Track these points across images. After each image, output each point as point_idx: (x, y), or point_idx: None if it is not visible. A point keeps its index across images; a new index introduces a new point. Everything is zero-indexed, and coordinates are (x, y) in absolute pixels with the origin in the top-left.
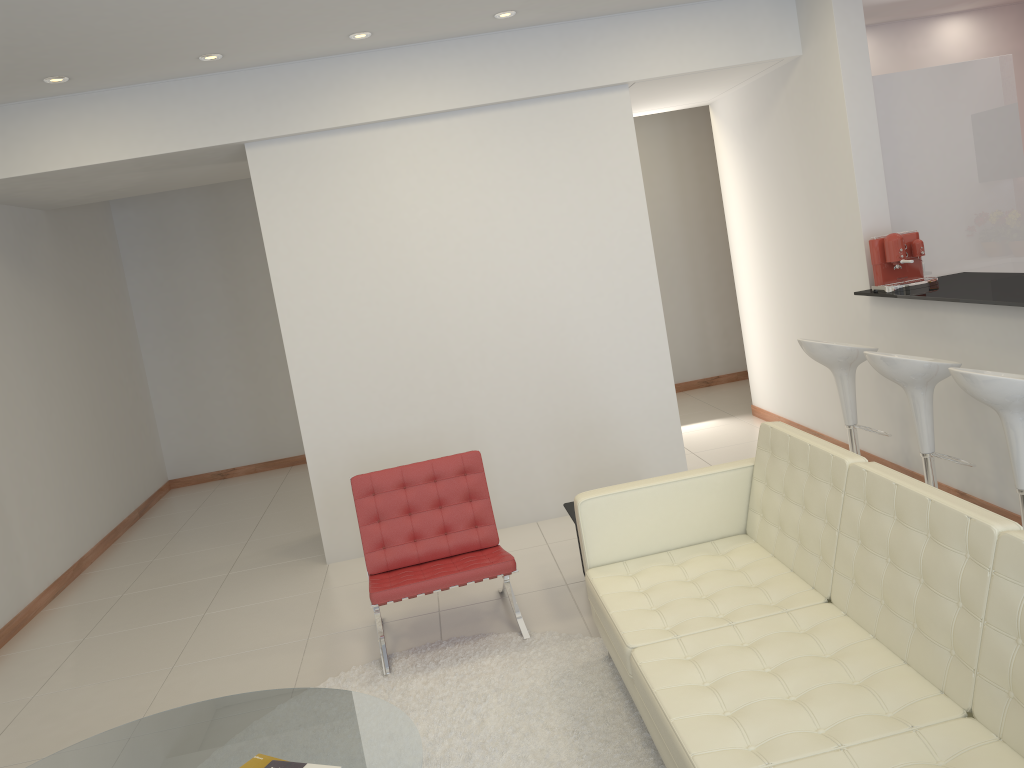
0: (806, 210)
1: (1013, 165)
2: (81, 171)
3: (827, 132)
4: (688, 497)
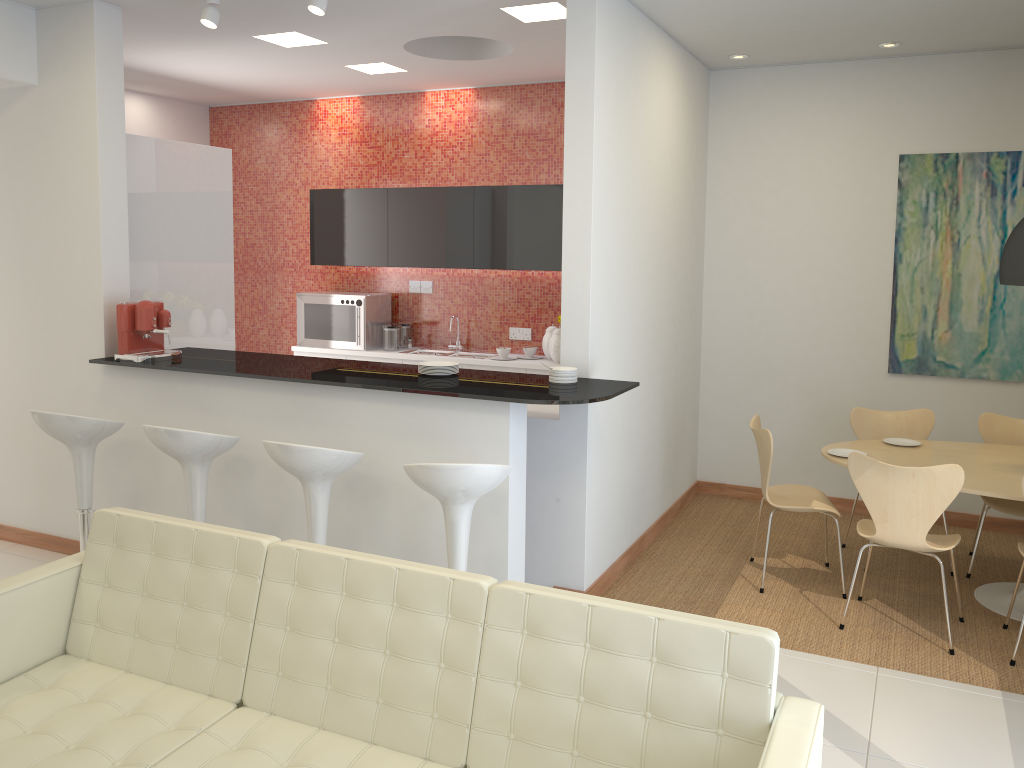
0: (16, 261)
1: (226, 251)
2: None
3: (66, 179)
4: None
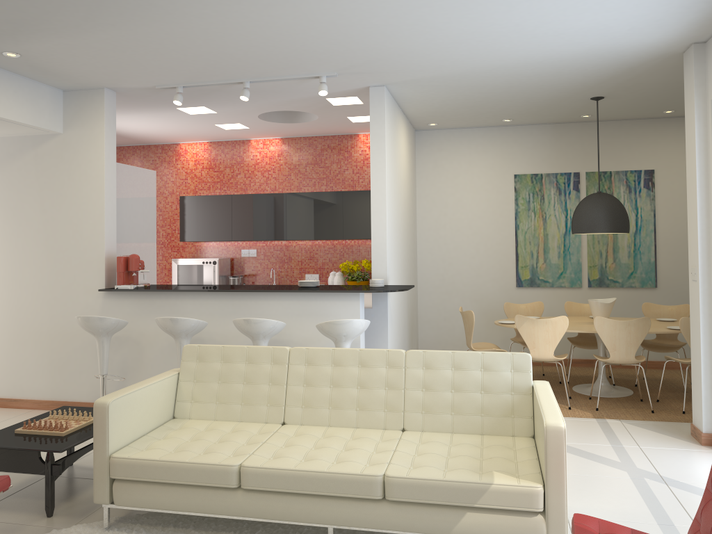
0: (41, 235)
1: (153, 229)
2: None
3: (80, 186)
4: (155, 395)
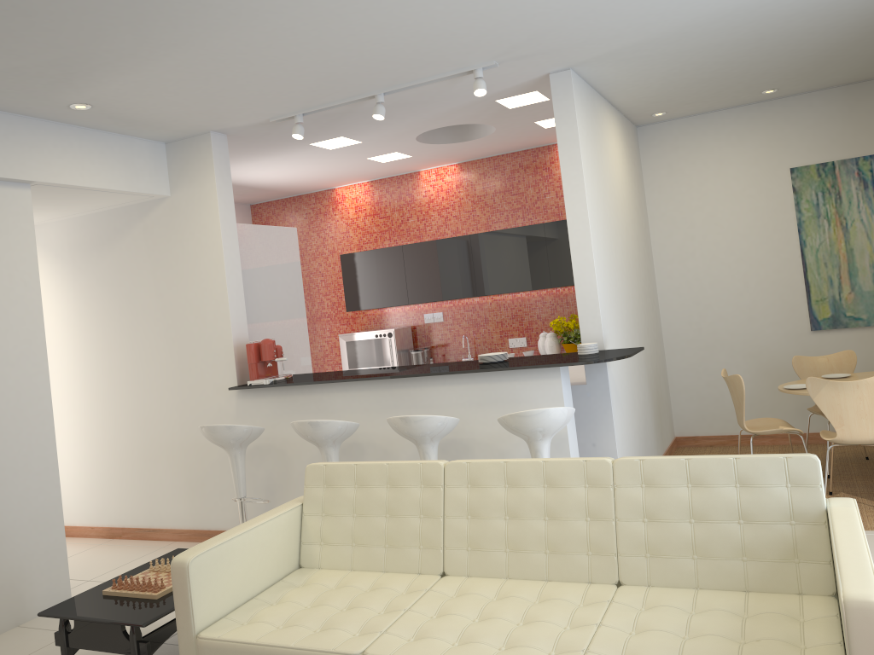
0: (160, 325)
1: (300, 302)
2: None
3: (196, 259)
4: (265, 540)
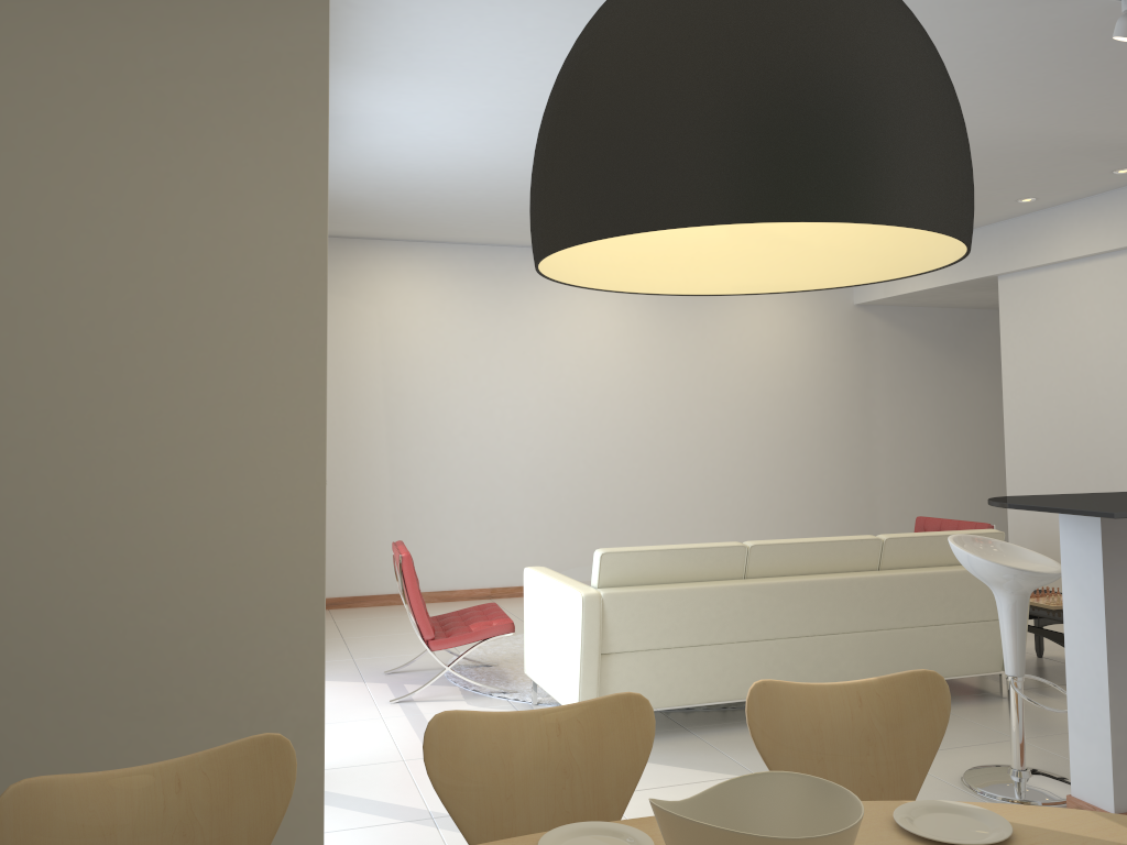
0: None
1: None
2: (926, 293)
3: None
4: None
